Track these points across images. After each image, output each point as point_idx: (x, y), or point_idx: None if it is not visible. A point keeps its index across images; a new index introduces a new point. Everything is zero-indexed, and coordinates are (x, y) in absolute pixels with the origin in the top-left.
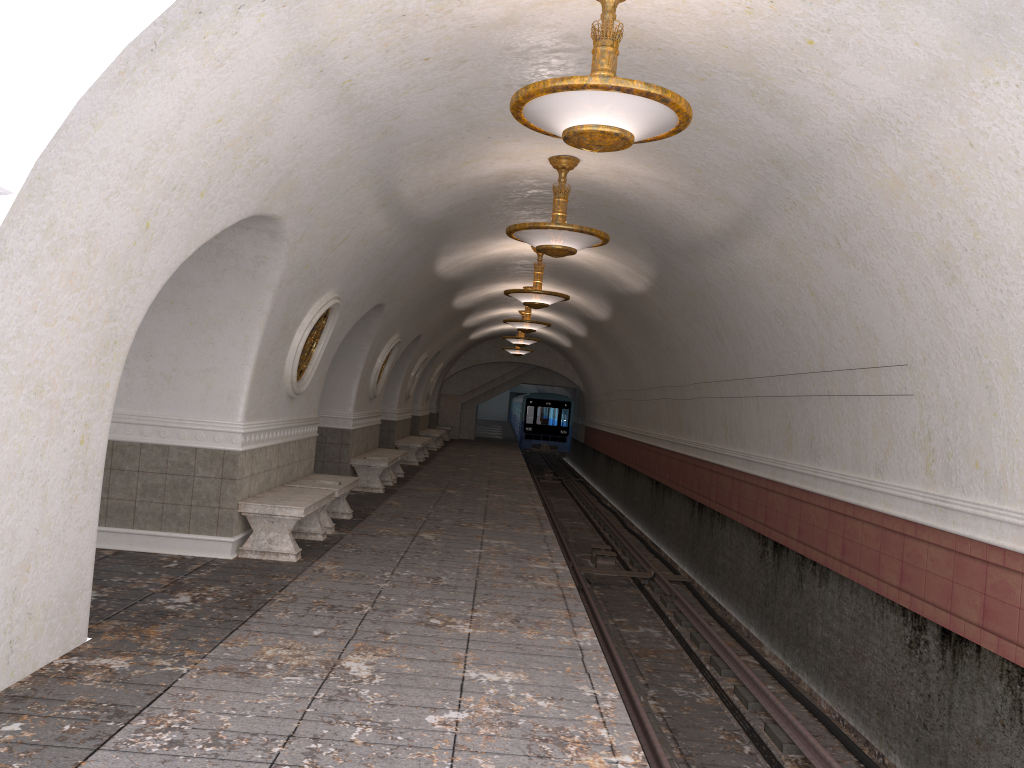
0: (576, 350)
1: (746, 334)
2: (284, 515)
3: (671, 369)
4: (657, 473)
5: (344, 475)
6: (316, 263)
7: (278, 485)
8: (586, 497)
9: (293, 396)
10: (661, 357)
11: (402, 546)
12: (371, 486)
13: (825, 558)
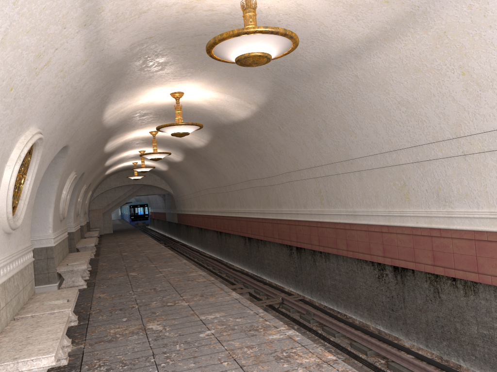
0: (170, 171)
1: (353, 128)
2: (31, 369)
3: (258, 168)
4: (251, 233)
5: (54, 281)
6: (20, 87)
7: (9, 321)
8: (194, 254)
9: (11, 232)
10: (249, 162)
11: (145, 347)
12: (76, 284)
13: (479, 276)
